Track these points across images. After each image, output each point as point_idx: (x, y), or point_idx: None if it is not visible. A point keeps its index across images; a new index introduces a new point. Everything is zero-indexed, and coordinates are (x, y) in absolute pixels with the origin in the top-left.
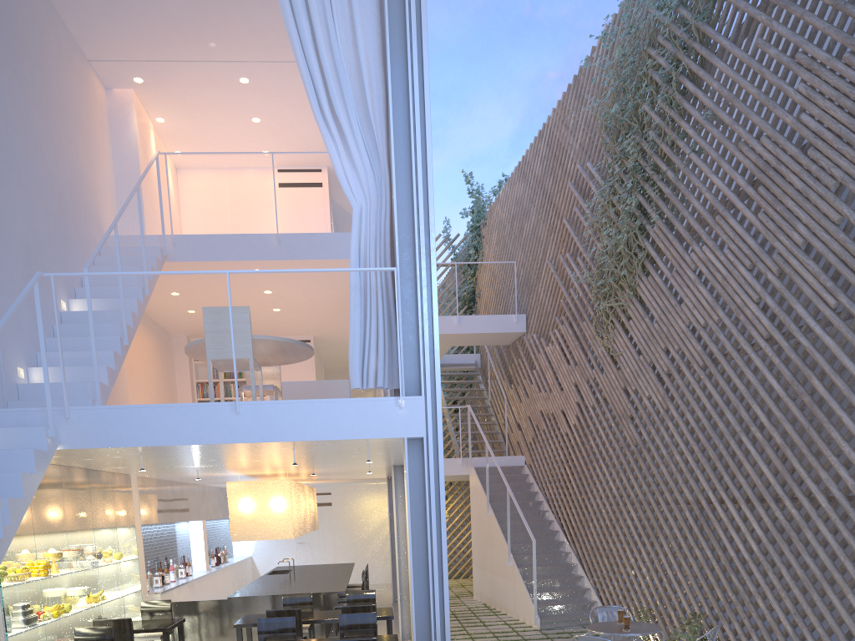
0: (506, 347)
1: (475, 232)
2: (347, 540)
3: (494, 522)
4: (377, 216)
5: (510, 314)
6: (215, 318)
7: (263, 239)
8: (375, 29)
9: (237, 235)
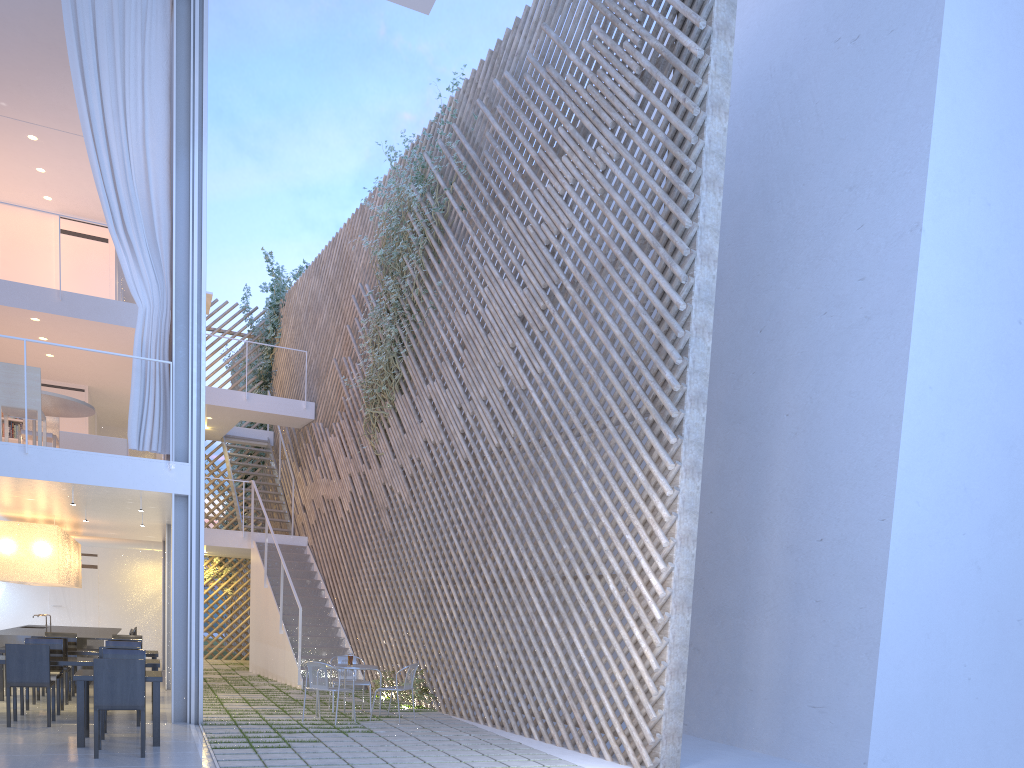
0: (297, 430)
1: (274, 310)
2: (114, 608)
3: (270, 594)
4: (159, 318)
5: (302, 399)
6: (8, 372)
7: (44, 293)
8: (165, 177)
9: (17, 283)
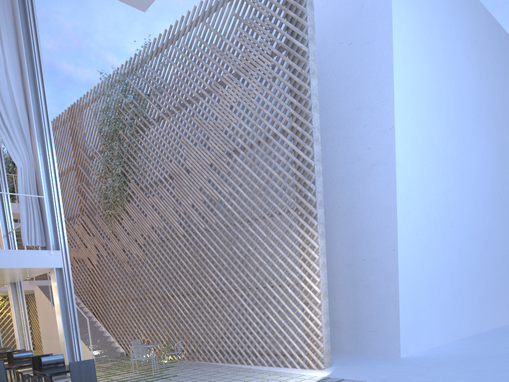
0: None
1: None
2: None
3: None
4: (29, 172)
5: None
6: None
7: None
8: (21, 94)
9: None
